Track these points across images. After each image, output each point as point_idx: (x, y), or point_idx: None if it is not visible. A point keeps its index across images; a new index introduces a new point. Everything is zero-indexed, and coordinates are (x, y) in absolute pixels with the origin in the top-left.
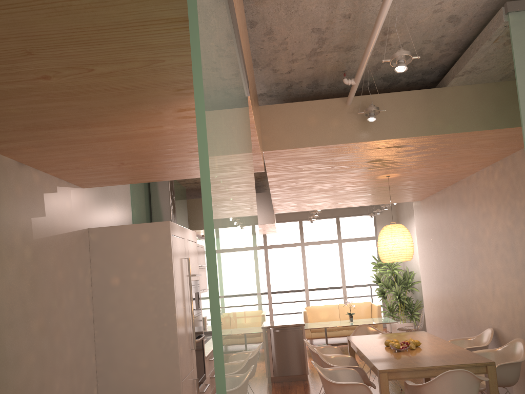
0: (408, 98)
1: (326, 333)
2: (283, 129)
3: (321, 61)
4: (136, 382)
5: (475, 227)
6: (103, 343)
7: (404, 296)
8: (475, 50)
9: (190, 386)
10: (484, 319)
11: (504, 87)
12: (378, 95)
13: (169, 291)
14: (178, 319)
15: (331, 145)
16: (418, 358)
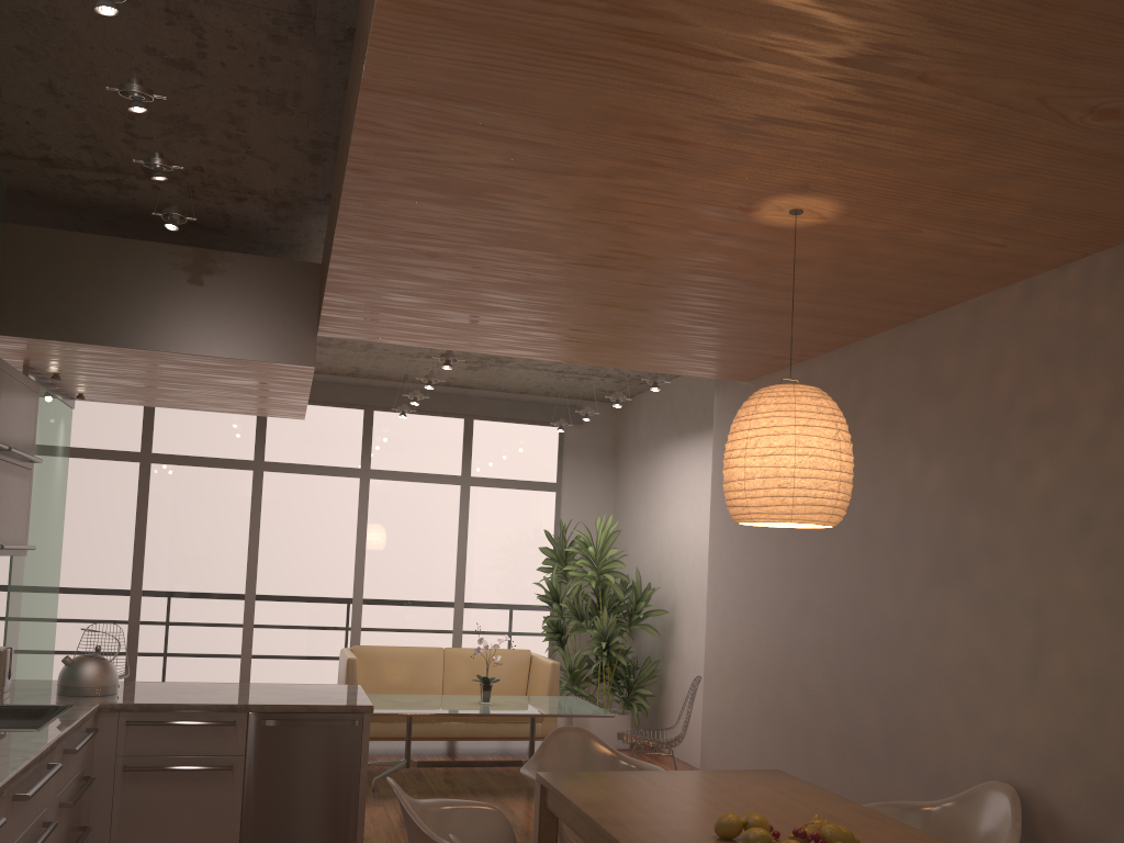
0: None
1: (410, 729)
2: None
3: None
4: None
5: (981, 456)
6: None
7: (622, 646)
8: None
9: None
10: (966, 751)
11: None
12: None
13: None
14: None
15: None
16: None
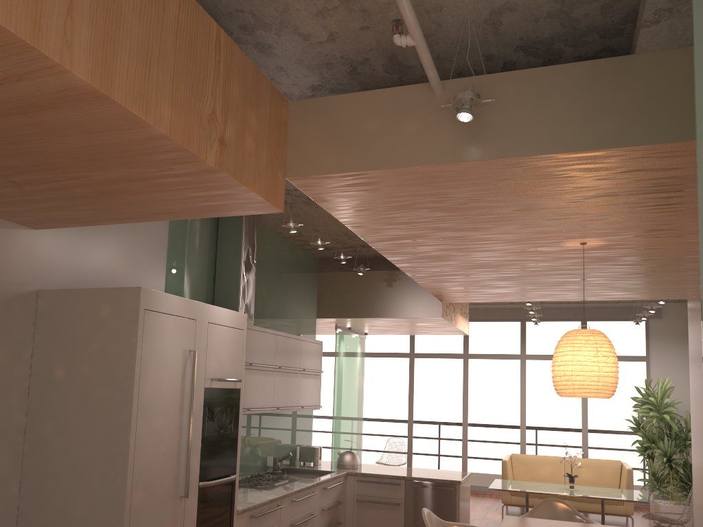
0: (553, 79)
1: (527, 500)
2: (323, 139)
3: (376, 12)
4: None
5: None
6: (32, 467)
7: (678, 460)
8: None
9: None
10: None
11: None
12: (495, 76)
13: (126, 398)
14: (137, 445)
15: (401, 168)
16: None
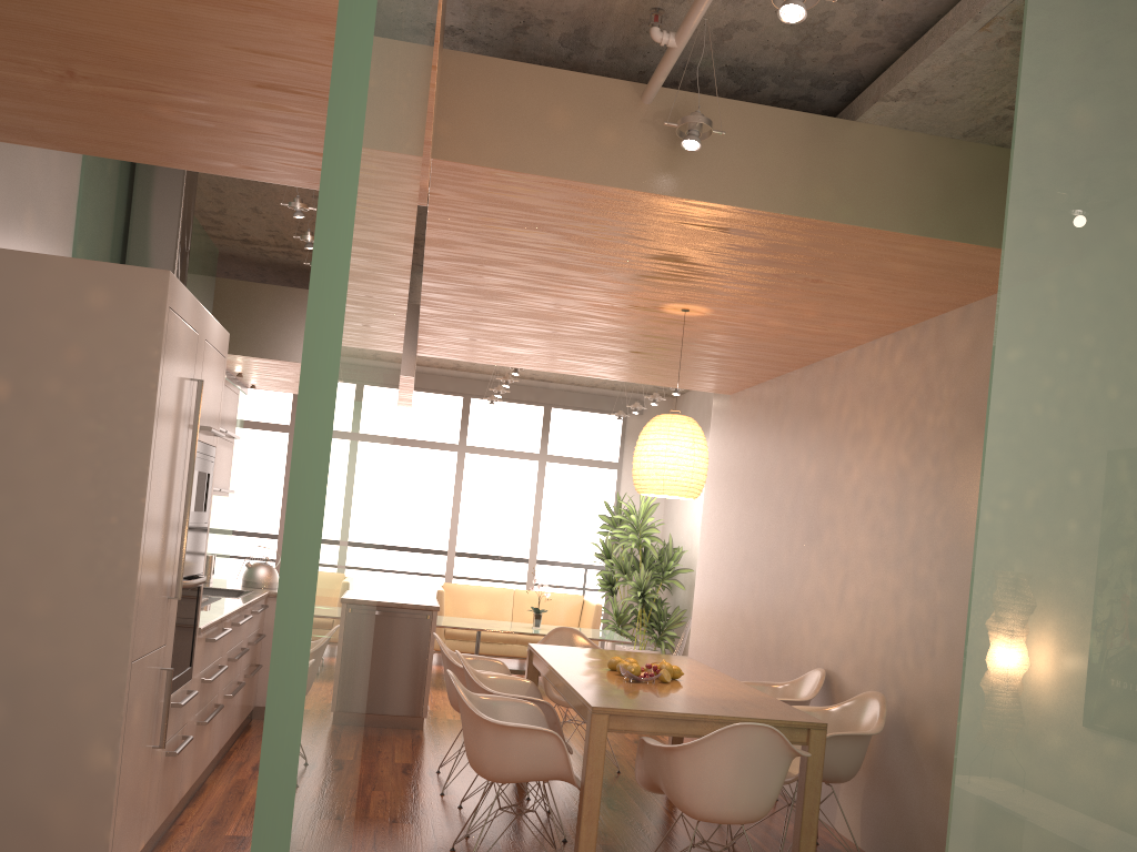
0: (774, 124)
1: (478, 642)
2: (490, 118)
3: None
4: (12, 647)
5: (832, 459)
6: None
7: (654, 595)
8: (939, 40)
9: (150, 681)
10: (810, 651)
11: (966, 154)
12: (713, 100)
13: (138, 441)
14: (148, 514)
15: (591, 185)
16: (676, 698)
